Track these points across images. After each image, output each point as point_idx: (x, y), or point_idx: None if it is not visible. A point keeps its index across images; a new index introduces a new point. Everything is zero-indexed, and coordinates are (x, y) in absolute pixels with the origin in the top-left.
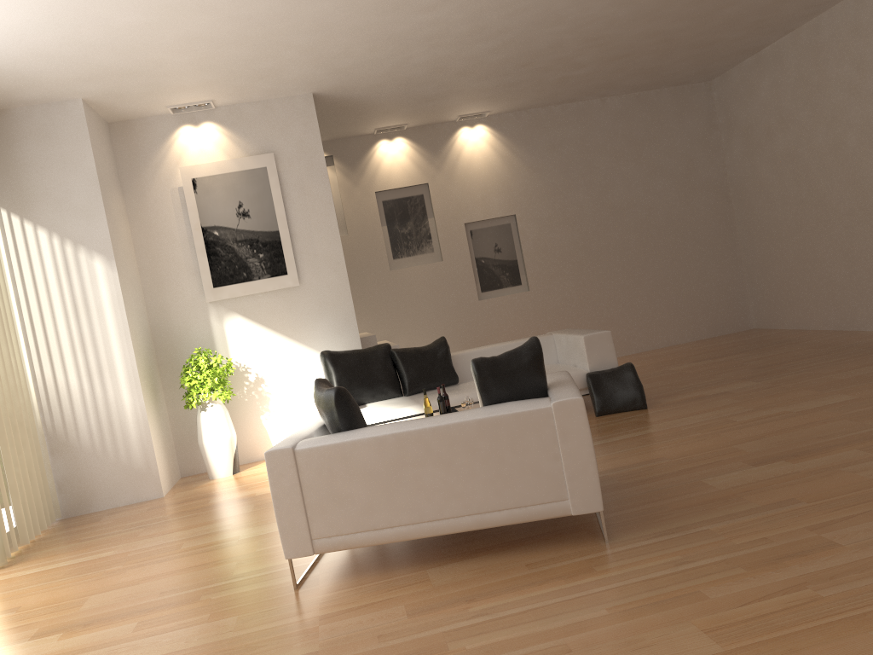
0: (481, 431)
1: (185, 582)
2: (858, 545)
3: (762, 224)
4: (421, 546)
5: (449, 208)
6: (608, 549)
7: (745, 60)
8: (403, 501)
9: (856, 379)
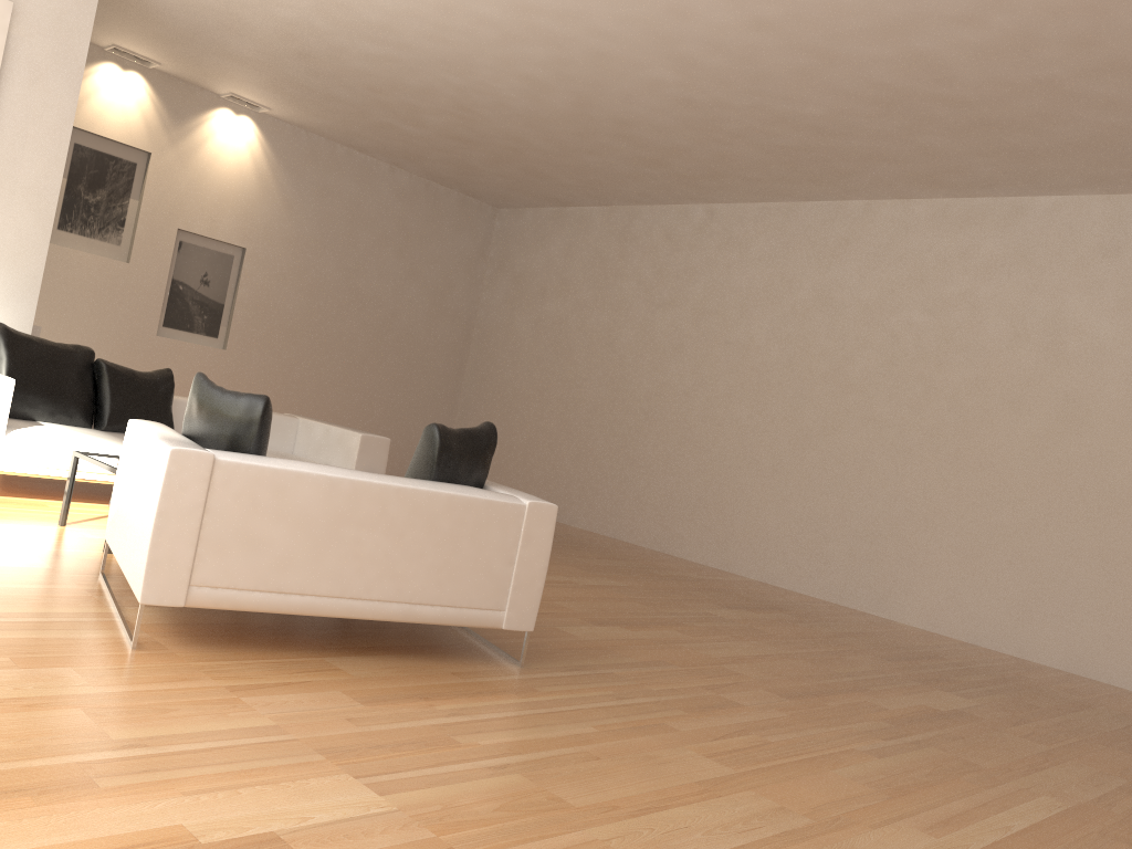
0: (448, 509)
1: None
2: (757, 707)
3: (498, 381)
4: (279, 630)
5: (167, 200)
6: (530, 673)
7: (546, 208)
8: (330, 565)
9: (609, 569)
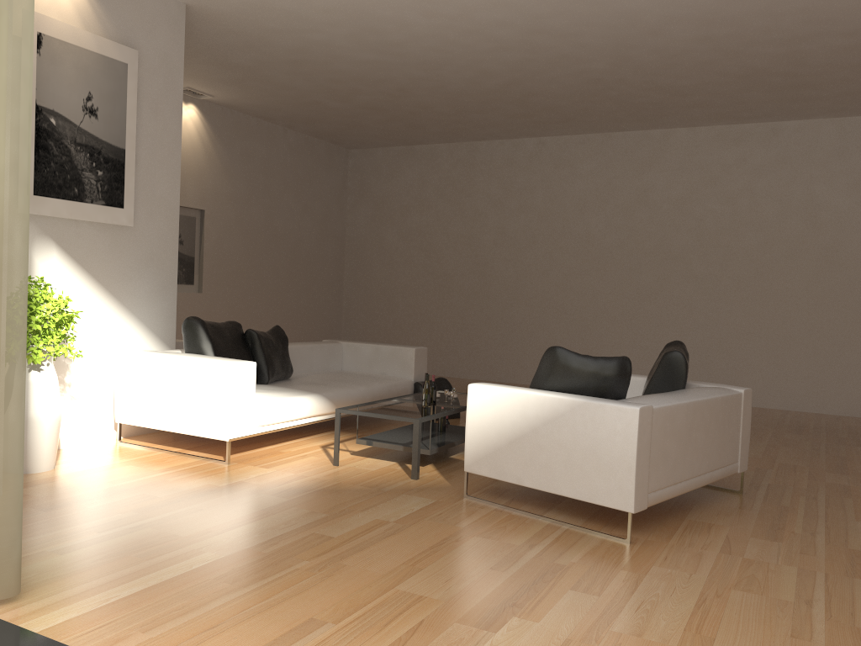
0: (721, 406)
1: (486, 558)
2: (853, 484)
3: (376, 281)
4: None
5: None
6: (755, 496)
7: (394, 147)
8: (688, 459)
9: None
